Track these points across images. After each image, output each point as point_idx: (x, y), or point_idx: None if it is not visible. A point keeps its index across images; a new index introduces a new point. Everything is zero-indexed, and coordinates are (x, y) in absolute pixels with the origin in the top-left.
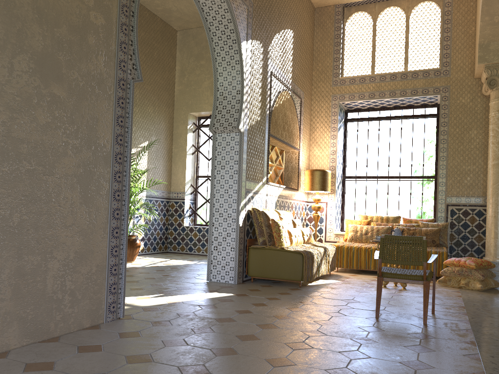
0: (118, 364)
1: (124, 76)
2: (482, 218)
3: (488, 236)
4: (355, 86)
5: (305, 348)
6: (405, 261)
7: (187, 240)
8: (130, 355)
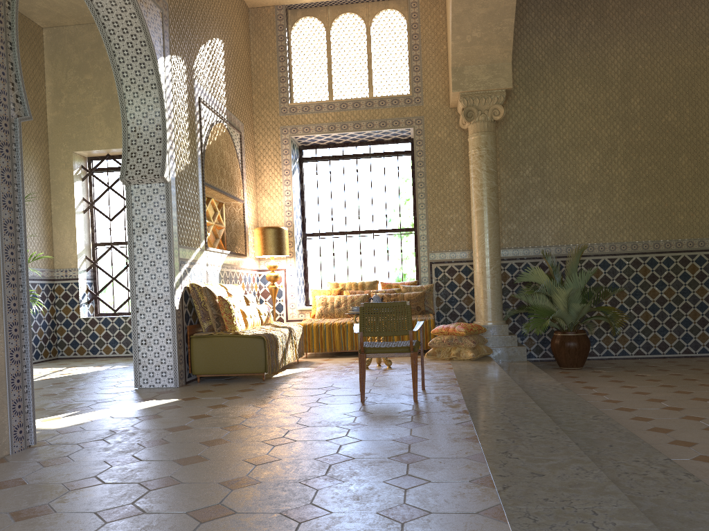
0: (57, 492)
1: (7, 113)
2: (470, 276)
3: (477, 297)
4: (310, 116)
5: (287, 443)
6: (389, 332)
7: (88, 338)
8: (69, 481)
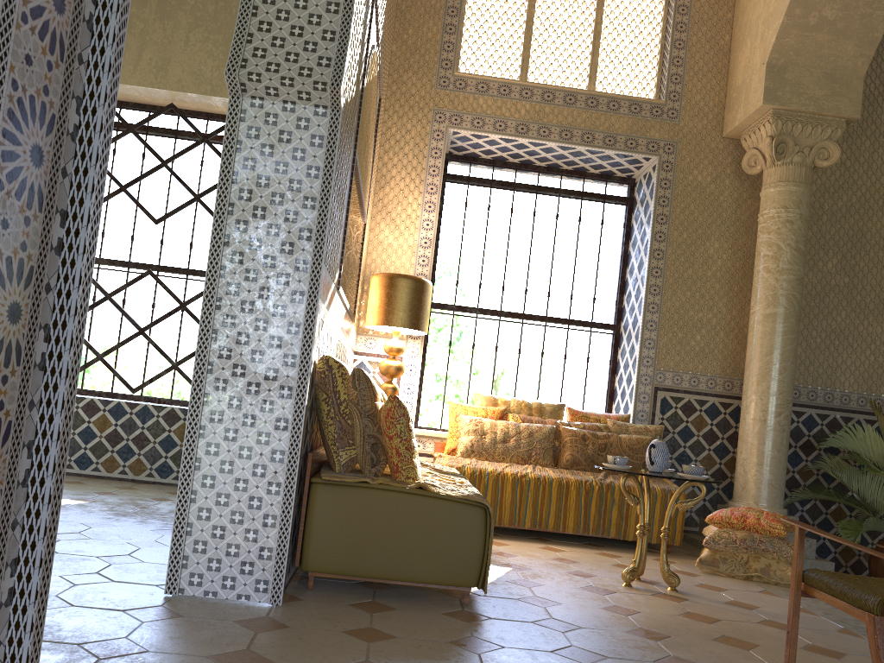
0: None
1: None
2: (717, 421)
3: (746, 461)
4: (488, 101)
5: None
6: None
7: None
8: None
